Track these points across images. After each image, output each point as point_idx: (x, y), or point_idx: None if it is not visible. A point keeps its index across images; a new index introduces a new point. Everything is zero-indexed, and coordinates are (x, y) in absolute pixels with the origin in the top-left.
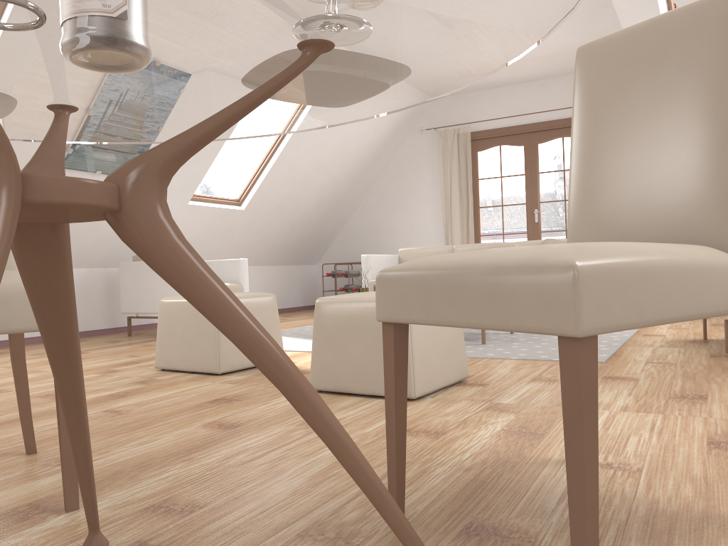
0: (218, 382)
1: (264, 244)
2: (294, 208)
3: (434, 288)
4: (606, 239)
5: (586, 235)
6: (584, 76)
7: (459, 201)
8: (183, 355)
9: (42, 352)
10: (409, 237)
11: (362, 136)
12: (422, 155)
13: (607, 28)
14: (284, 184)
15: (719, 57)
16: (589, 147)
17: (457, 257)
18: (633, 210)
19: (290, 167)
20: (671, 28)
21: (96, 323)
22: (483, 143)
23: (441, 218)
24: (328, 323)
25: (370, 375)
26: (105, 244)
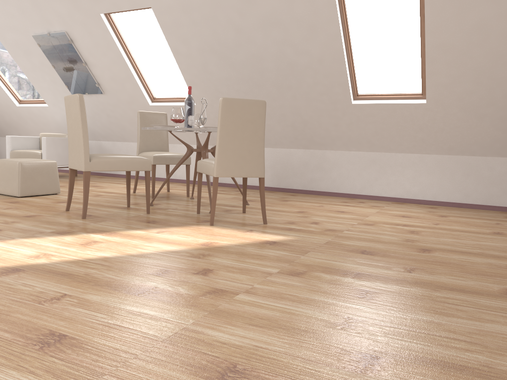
0: None
1: None
2: None
3: (168, 158)
4: (147, 149)
5: (143, 148)
6: (142, 118)
7: None
8: None
9: None
10: None
11: None
12: None
13: None
14: None
15: (165, 123)
16: (144, 132)
17: (167, 154)
18: (153, 145)
19: None
20: (158, 115)
21: None
22: None
23: None
24: (28, 170)
25: (46, 187)
26: None
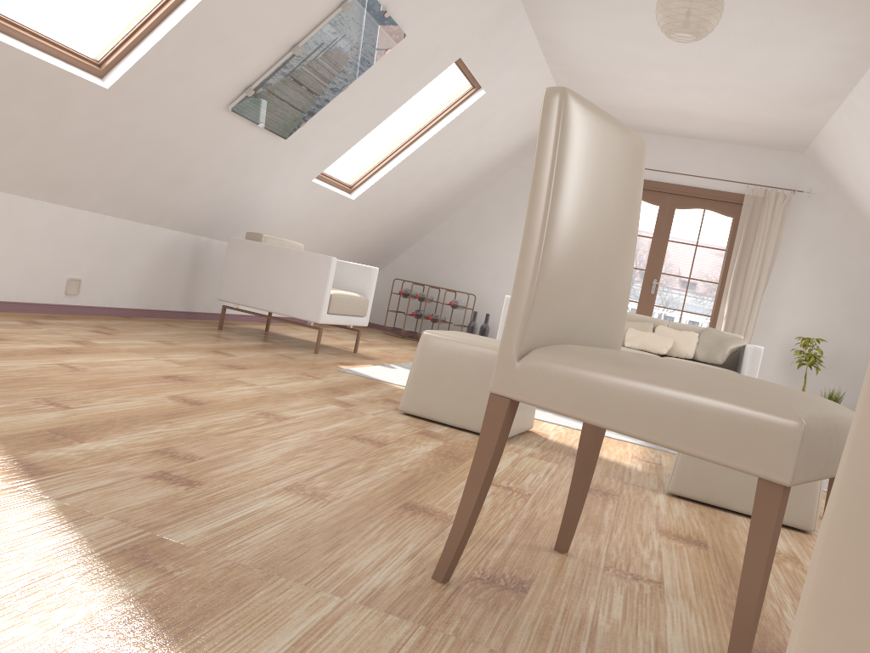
0: (525, 455)
1: (346, 242)
2: (395, 209)
3: None
4: None
5: None
6: None
7: None
8: (452, 406)
9: (165, 340)
10: (499, 271)
11: (493, 146)
12: None
13: (815, 115)
14: (403, 180)
15: None
16: None
17: None
18: None
19: (418, 163)
20: None
21: (173, 303)
22: None
23: None
24: None
25: None
26: (212, 208)
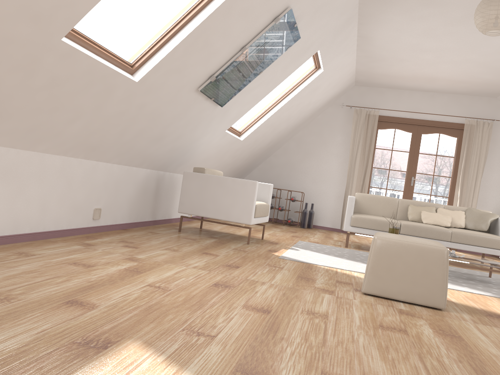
0: (473, 322)
1: (230, 166)
2: (259, 143)
3: None
4: None
5: None
6: None
7: (361, 160)
8: (403, 288)
9: (169, 247)
10: (316, 177)
11: (316, 102)
12: (337, 122)
13: None
14: (268, 126)
15: None
16: None
17: None
18: None
19: (279, 115)
20: None
21: (146, 216)
22: (383, 124)
23: (343, 169)
24: None
25: None
26: (171, 153)
